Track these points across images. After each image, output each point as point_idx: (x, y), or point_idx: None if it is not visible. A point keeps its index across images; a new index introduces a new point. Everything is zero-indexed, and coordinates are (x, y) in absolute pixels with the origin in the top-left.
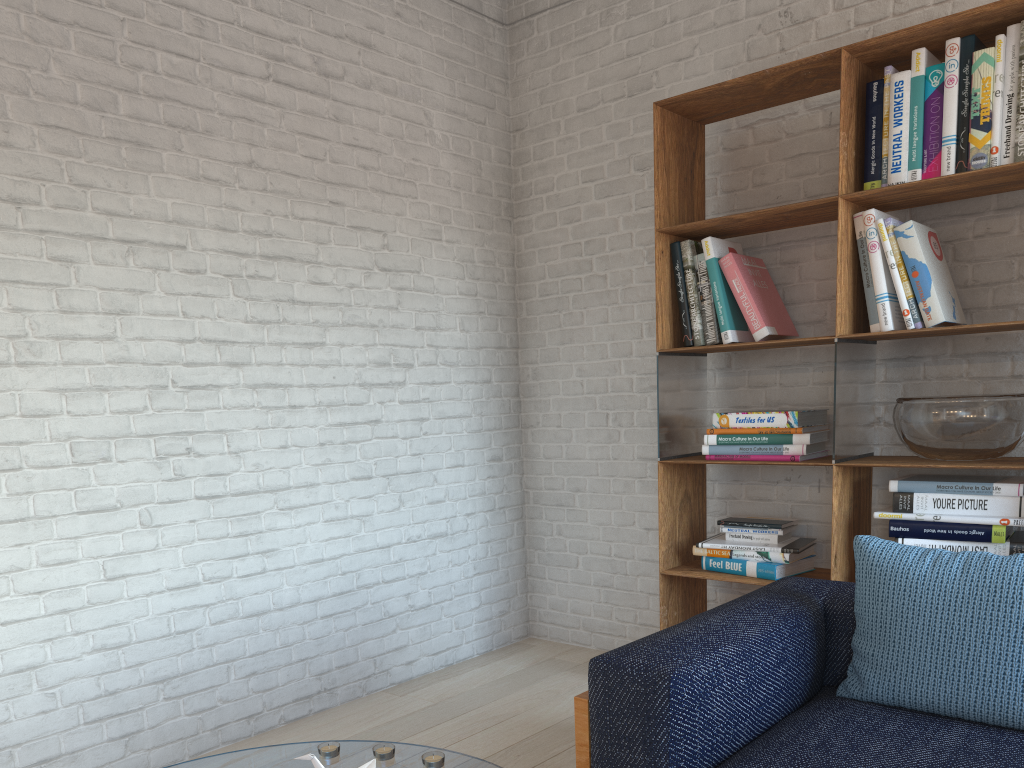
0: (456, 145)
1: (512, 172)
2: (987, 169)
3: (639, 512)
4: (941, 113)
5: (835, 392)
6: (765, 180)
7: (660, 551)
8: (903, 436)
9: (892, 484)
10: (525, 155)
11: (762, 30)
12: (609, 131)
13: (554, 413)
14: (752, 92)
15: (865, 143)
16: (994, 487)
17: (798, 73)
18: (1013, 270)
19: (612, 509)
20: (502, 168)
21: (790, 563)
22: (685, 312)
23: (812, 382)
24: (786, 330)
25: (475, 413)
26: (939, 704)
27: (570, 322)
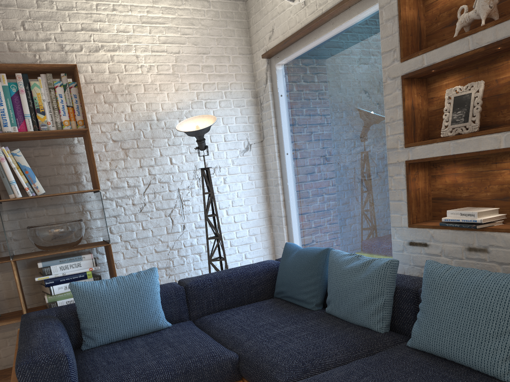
0: None
1: None
2: (51, 131)
3: None
4: (20, 104)
5: (4, 227)
6: None
7: None
8: (38, 242)
9: (39, 264)
10: None
11: None
12: None
13: None
14: None
15: None
16: (82, 257)
17: None
18: (55, 171)
19: None
20: None
21: None
22: None
23: None
24: None
25: None
26: (126, 334)
27: None
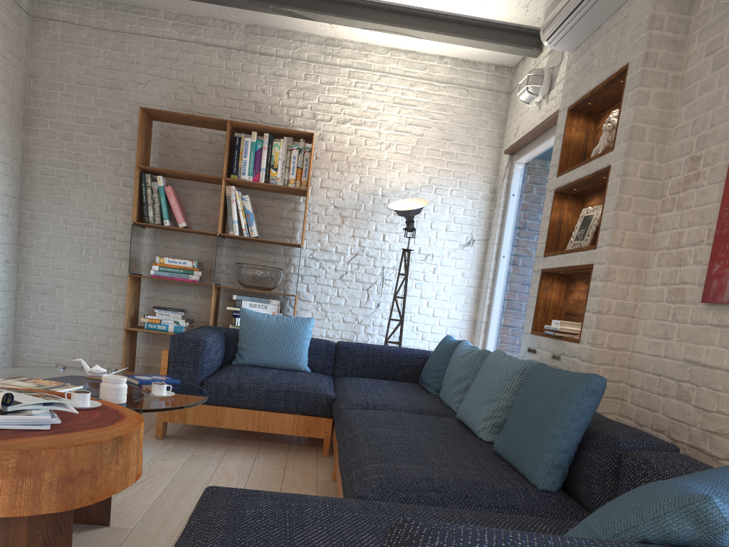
0: (4, 77)
1: (26, 99)
2: (276, 185)
3: (98, 301)
4: (261, 158)
5: (216, 256)
6: (180, 155)
7: (125, 318)
8: (239, 278)
9: (234, 296)
10: (37, 93)
11: (183, 89)
12: (96, 101)
13: (45, 241)
14: (184, 119)
15: (232, 159)
16: (270, 301)
17: (207, 121)
18: (276, 222)
19: (81, 298)
20: (22, 95)
21: (187, 327)
22: (146, 207)
23: (195, 250)
24: (189, 225)
25: (1, 232)
26: (268, 363)
27: (61, 193)
